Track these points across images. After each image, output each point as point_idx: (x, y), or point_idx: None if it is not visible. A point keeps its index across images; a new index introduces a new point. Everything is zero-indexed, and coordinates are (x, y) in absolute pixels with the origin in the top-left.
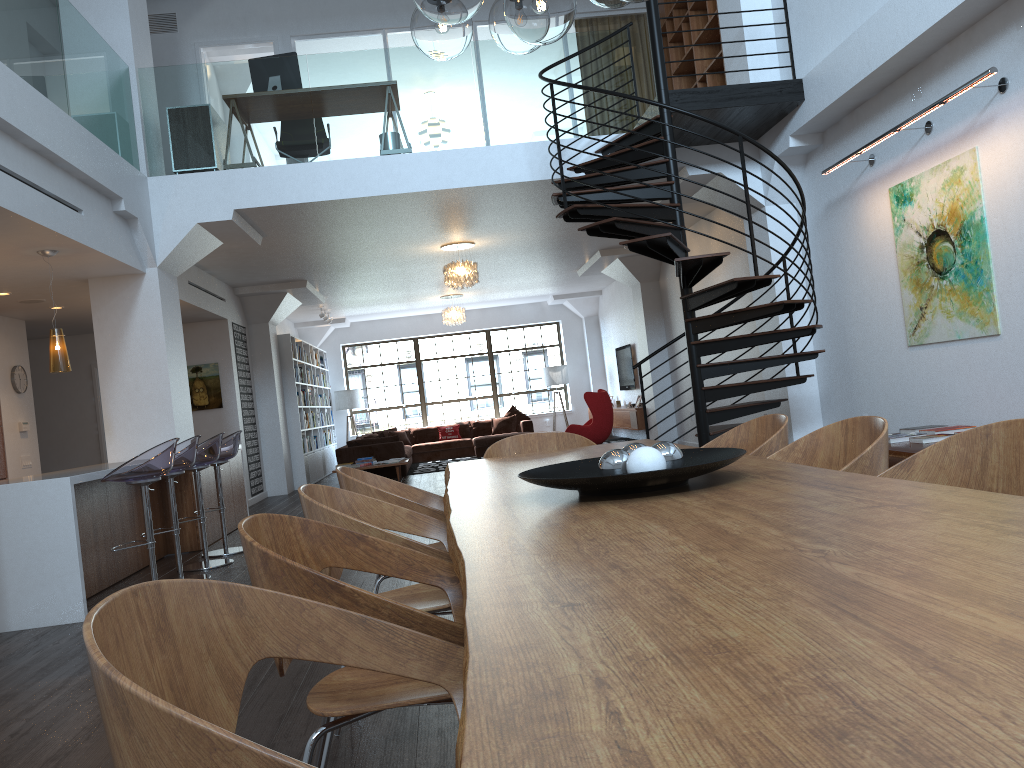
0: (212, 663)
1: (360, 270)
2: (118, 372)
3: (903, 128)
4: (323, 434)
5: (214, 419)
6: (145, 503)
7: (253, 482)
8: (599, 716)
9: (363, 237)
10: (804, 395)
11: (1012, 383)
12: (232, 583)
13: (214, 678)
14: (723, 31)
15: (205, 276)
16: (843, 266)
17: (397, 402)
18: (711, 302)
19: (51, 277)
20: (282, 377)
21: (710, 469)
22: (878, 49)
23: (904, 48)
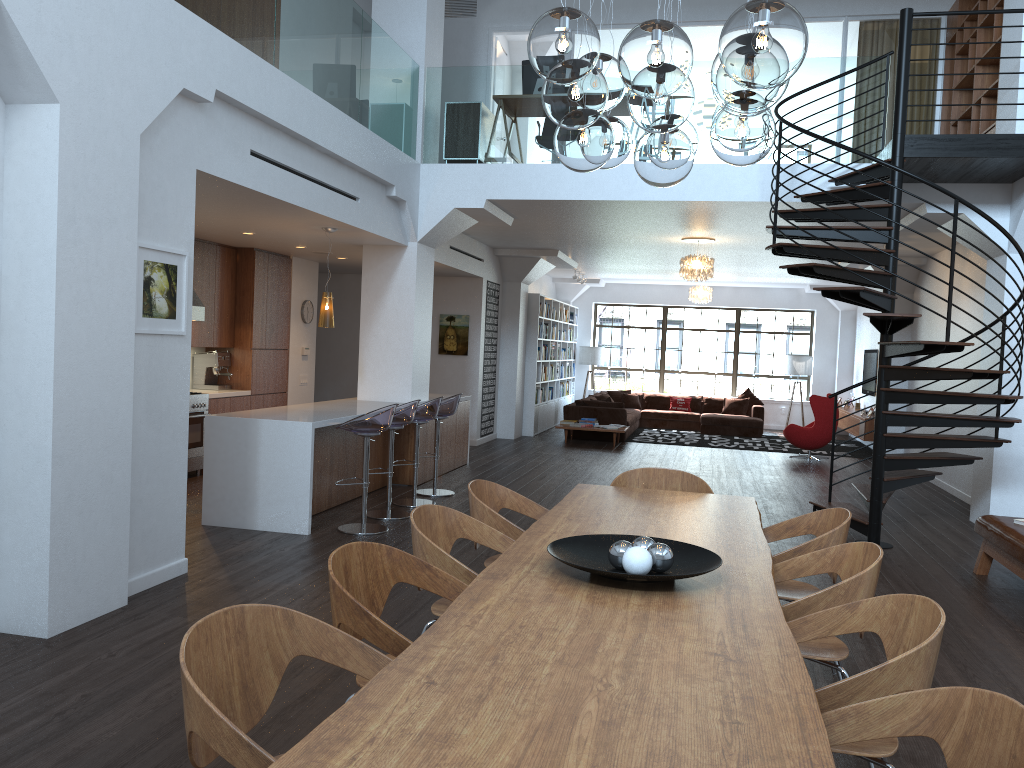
0: (268, 652)
1: (607, 248)
2: (375, 326)
3: None
4: (560, 386)
5: (458, 364)
6: (365, 451)
7: (484, 424)
8: (346, 758)
9: (605, 226)
10: (1012, 454)
11: None
12: (289, 609)
13: (268, 661)
14: (1002, 60)
15: (467, 240)
16: None
17: (637, 365)
18: (905, 354)
19: (334, 241)
20: (526, 332)
21: (673, 579)
22: None
23: None
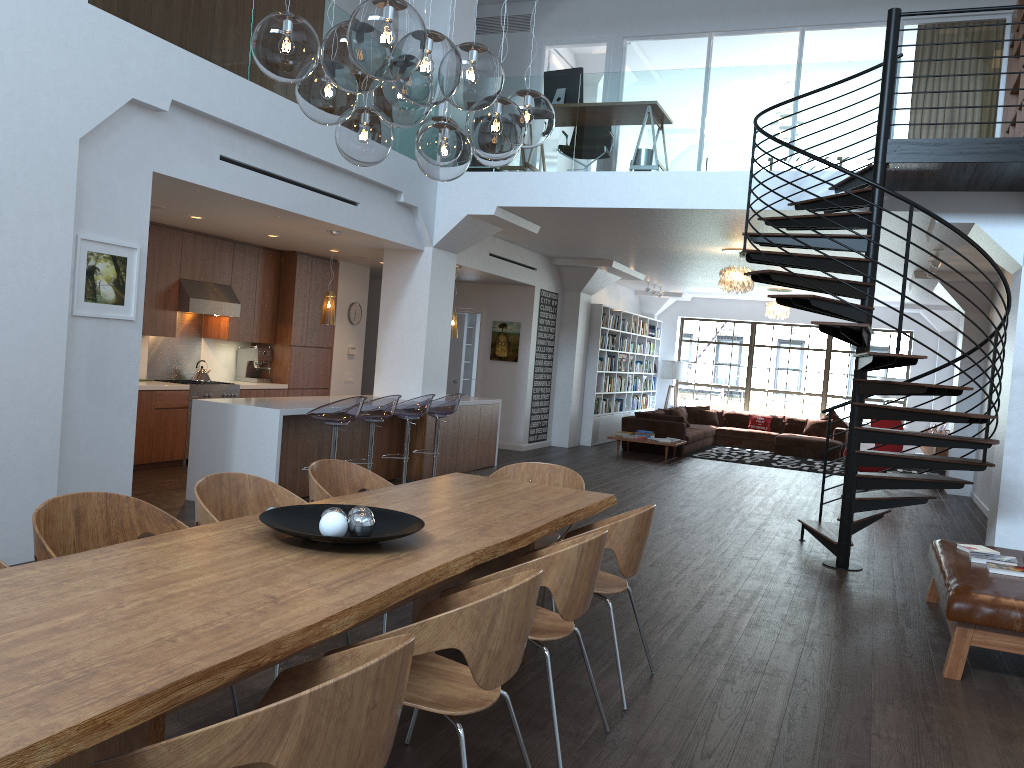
0: None
1: (658, 259)
2: (391, 327)
3: None
4: (634, 398)
5: (509, 370)
6: (332, 440)
7: (533, 431)
8: None
9: (634, 235)
10: (1021, 482)
11: None
12: None
13: None
14: None
15: (513, 248)
16: None
17: (722, 381)
18: (871, 367)
19: (356, 245)
20: (588, 342)
21: (342, 541)
22: None
23: None
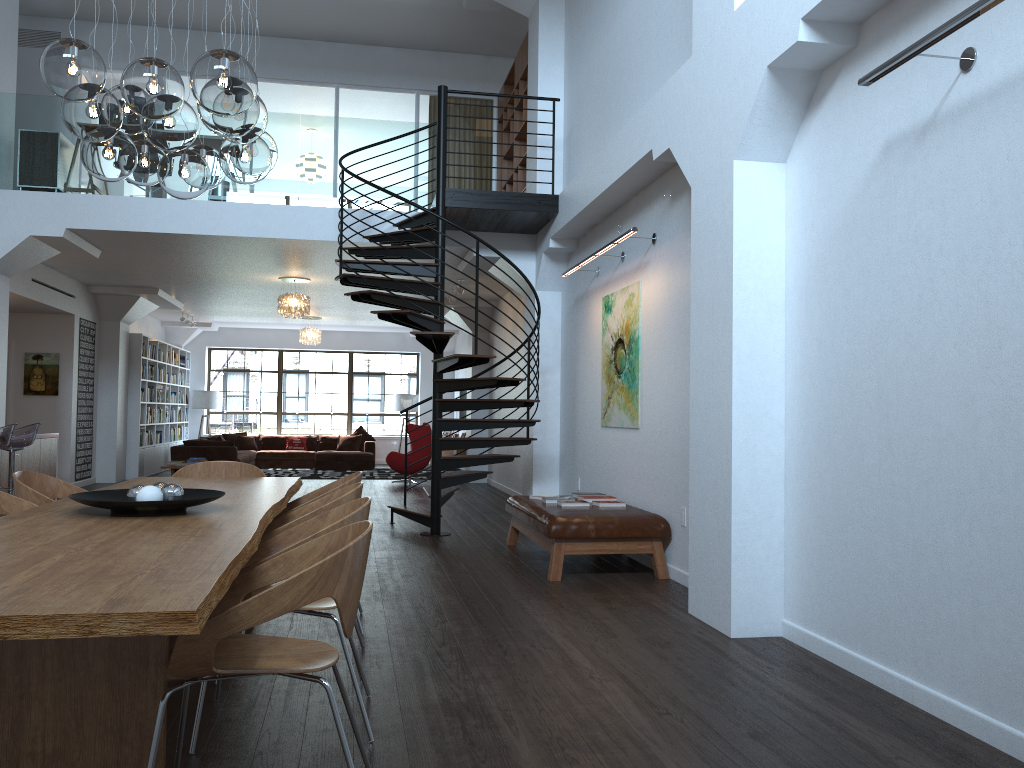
0: None
1: (209, 287)
2: None
3: (599, 255)
4: (171, 430)
5: (48, 405)
6: None
7: (79, 468)
8: None
9: (199, 262)
10: (547, 454)
11: (641, 468)
12: None
13: None
14: (528, 136)
15: (54, 274)
16: (578, 352)
17: (255, 408)
18: (450, 369)
19: None
20: (129, 373)
21: (176, 504)
22: (590, 189)
23: (601, 194)
